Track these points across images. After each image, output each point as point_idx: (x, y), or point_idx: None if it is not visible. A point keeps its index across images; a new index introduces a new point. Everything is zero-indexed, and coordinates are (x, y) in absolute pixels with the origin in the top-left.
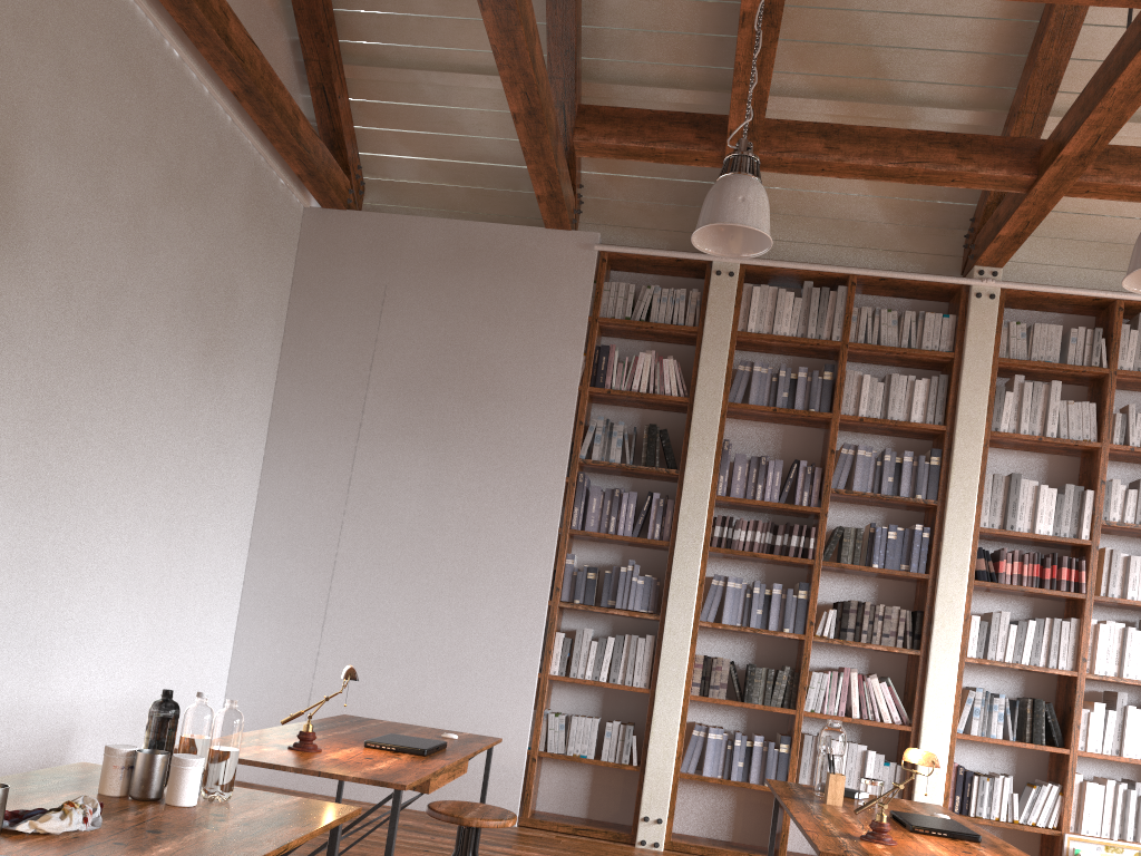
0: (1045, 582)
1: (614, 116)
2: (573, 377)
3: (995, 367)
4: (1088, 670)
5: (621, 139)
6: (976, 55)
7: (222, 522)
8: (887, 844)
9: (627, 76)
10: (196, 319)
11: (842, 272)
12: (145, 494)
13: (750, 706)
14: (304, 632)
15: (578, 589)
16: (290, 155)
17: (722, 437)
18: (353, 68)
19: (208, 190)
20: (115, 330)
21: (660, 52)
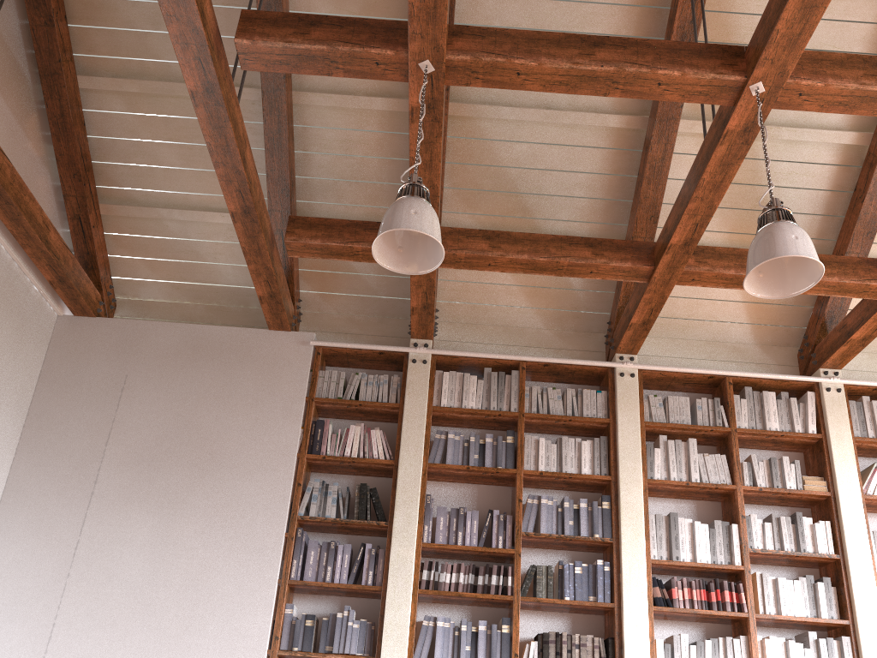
0: (713, 604)
1: (319, 224)
2: (292, 446)
3: (643, 428)
4: None
5: (324, 240)
6: (596, 200)
7: None
8: None
9: (334, 215)
10: None
11: (514, 359)
12: None
13: None
14: None
15: (297, 636)
16: (41, 260)
17: (425, 492)
18: (108, 206)
19: None
20: None
21: (358, 197)
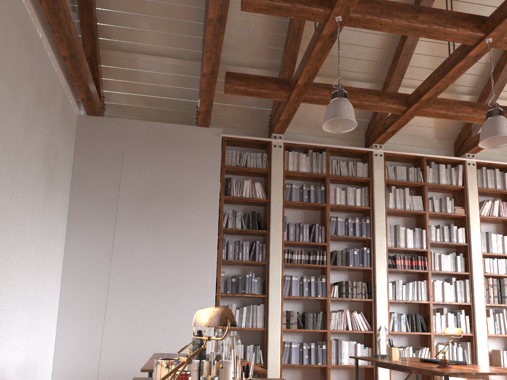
0: (413, 267)
1: (242, 77)
2: (216, 191)
3: (385, 183)
4: (432, 300)
5: (246, 87)
6: (372, 62)
7: (53, 267)
8: (451, 368)
9: (233, 62)
10: (45, 165)
11: (324, 146)
12: (29, 253)
13: (308, 330)
14: (95, 320)
15: (228, 286)
16: (81, 88)
17: (284, 215)
18: (105, 51)
19: (49, 102)
20: (20, 169)
21: (248, 53)
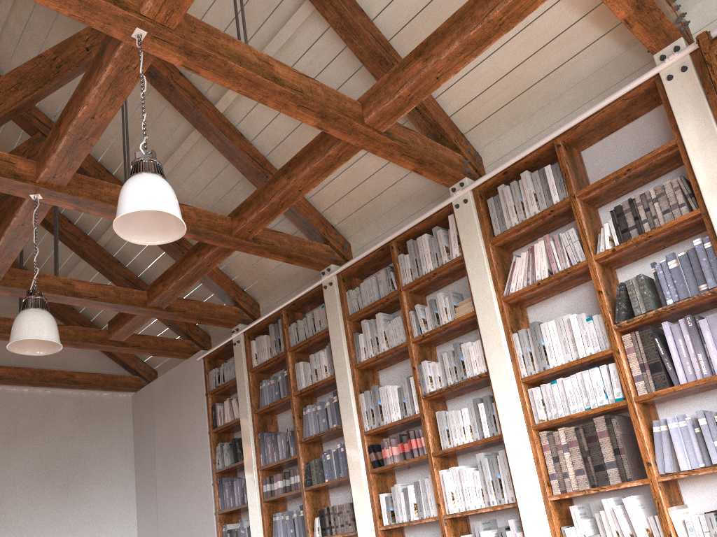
0: (406, 454)
1: (115, 320)
2: (205, 428)
3: (346, 324)
4: (449, 511)
5: (117, 329)
6: (244, 178)
7: None
8: None
9: None
10: (50, 479)
11: (272, 313)
12: None
13: None
14: None
15: None
16: (86, 388)
17: (255, 432)
18: None
19: (41, 425)
20: None
21: (167, 264)
